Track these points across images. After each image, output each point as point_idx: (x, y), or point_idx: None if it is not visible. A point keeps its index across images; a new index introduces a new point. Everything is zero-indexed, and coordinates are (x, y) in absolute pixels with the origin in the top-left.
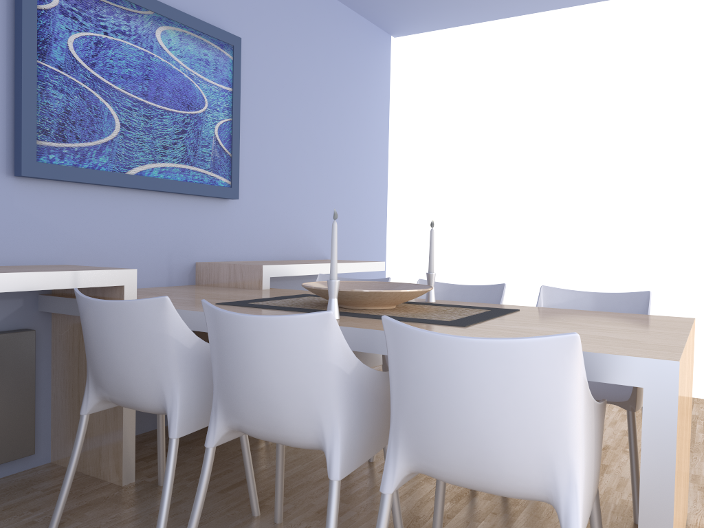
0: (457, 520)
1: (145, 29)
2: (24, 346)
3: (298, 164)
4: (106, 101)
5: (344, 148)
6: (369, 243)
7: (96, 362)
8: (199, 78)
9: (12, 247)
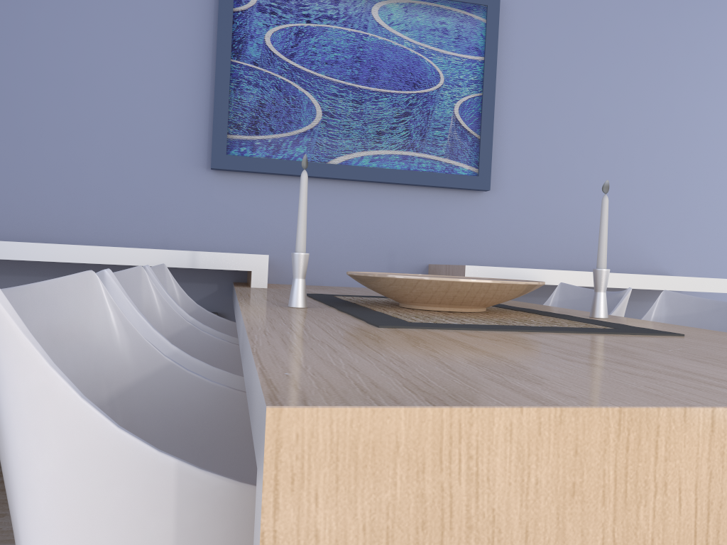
0: None
1: (357, 9)
2: None
3: (610, 145)
4: (305, 90)
5: (711, 118)
6: None
7: None
8: (432, 51)
9: (209, 236)
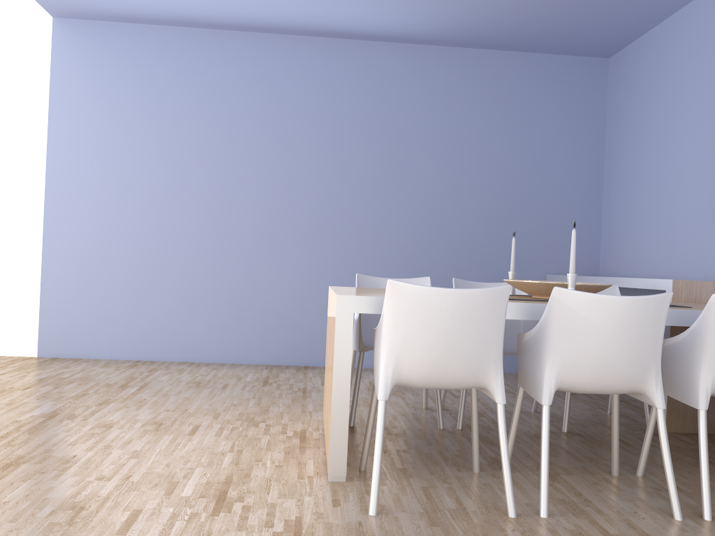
0: (469, 447)
1: None
2: None
3: None
4: None
5: None
6: None
7: None
8: None
9: None
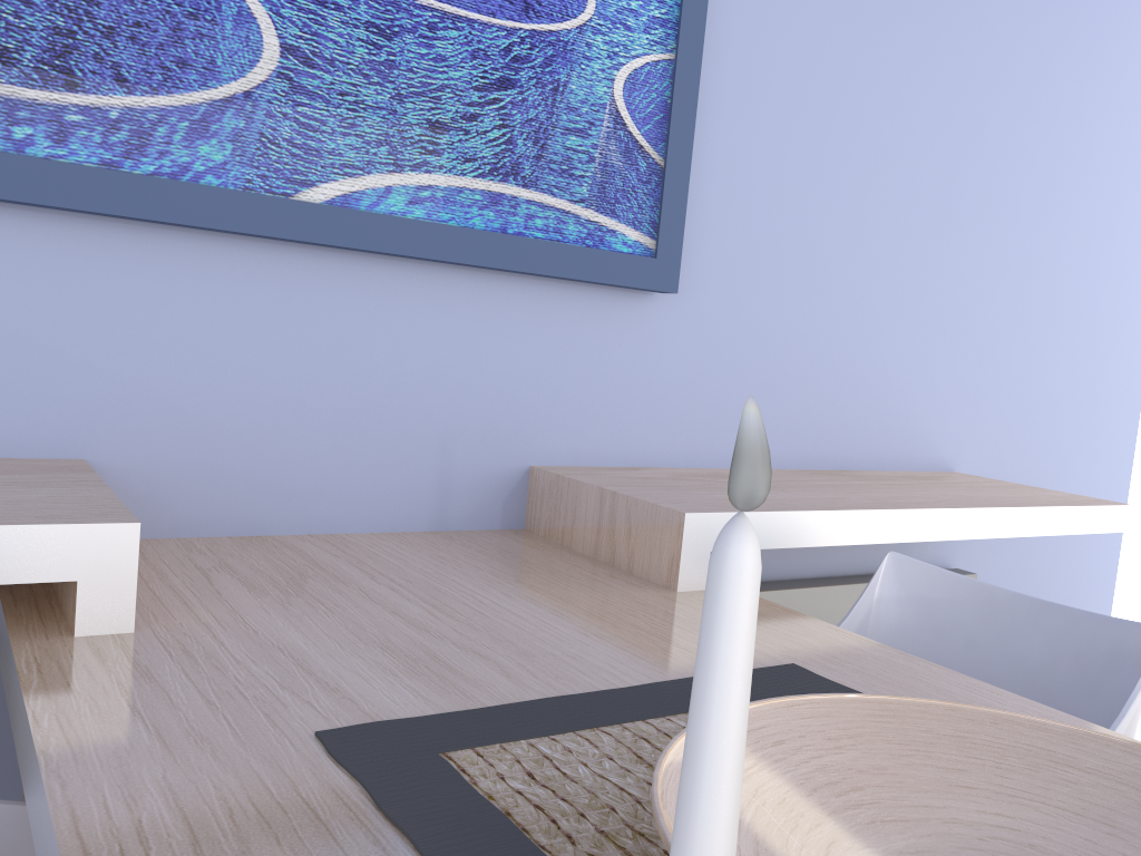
0: None
1: None
2: None
3: (886, 204)
4: None
5: (1036, 167)
6: (1085, 431)
7: None
8: None
9: None
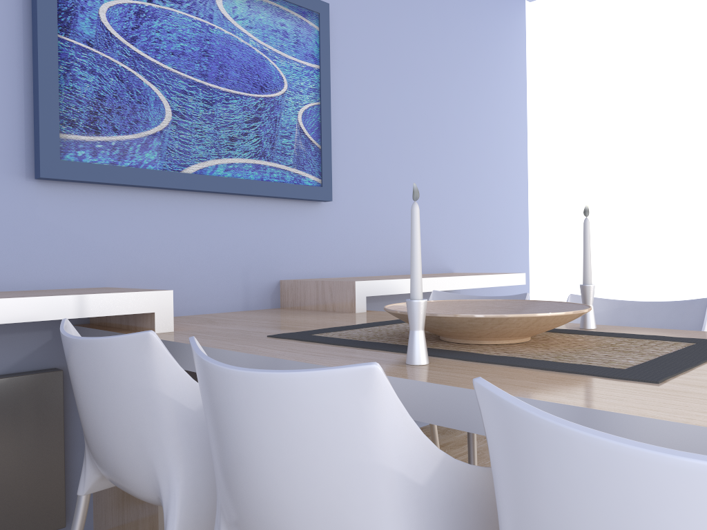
0: None
1: None
2: (47, 390)
3: (410, 157)
4: (151, 83)
5: (469, 137)
6: (506, 251)
7: (82, 425)
8: (275, 54)
9: (35, 267)
